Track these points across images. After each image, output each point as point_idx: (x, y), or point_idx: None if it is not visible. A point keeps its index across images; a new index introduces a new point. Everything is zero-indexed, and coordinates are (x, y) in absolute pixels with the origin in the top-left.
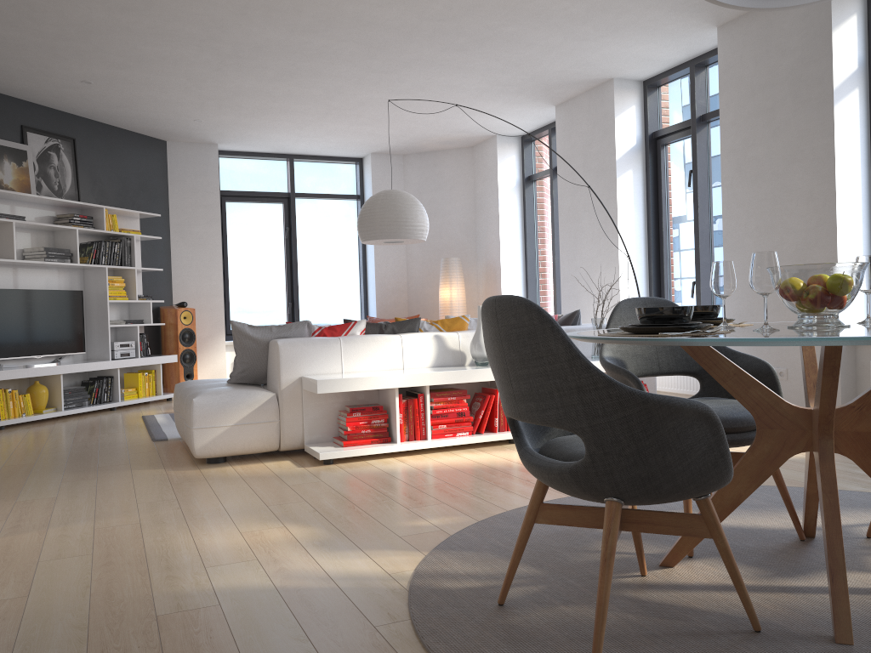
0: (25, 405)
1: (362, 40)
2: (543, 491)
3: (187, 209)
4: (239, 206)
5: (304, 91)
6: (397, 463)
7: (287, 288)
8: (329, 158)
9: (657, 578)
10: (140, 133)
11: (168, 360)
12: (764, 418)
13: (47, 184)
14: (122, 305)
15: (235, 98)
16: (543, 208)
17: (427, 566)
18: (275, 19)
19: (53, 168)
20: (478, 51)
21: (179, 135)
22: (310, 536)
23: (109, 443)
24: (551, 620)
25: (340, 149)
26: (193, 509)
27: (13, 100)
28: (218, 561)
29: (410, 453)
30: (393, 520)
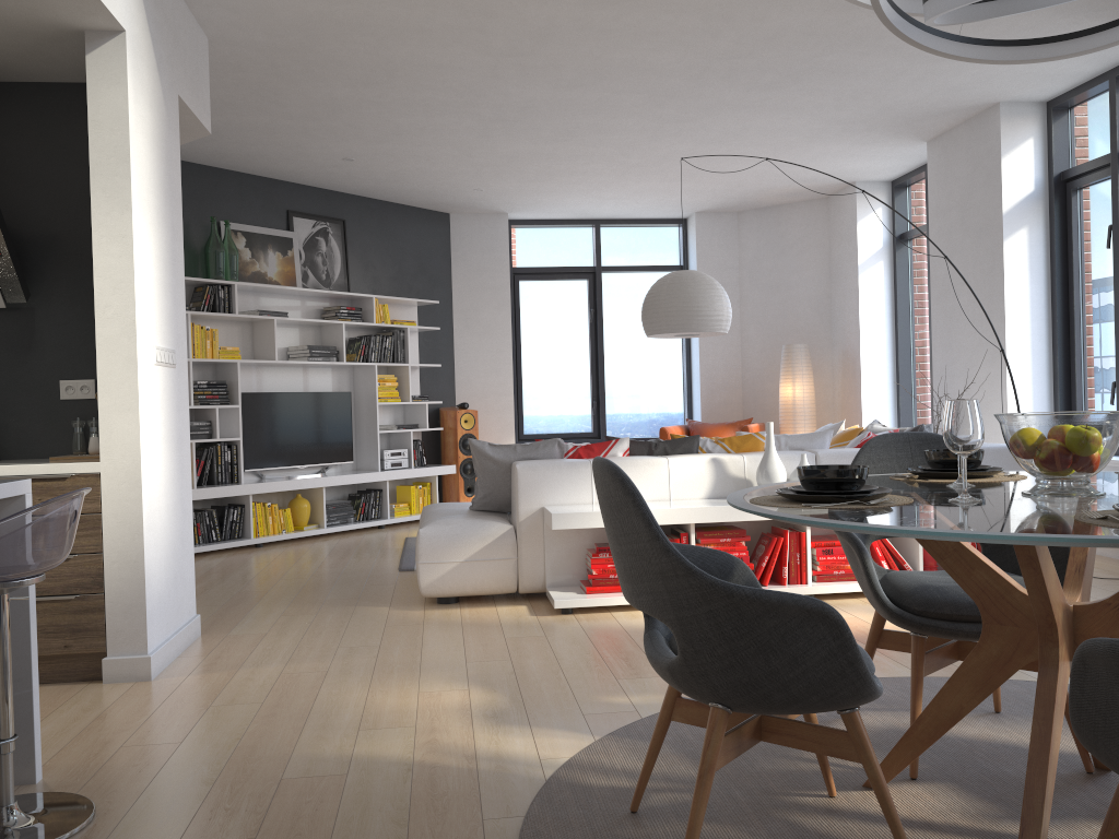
0: (285, 520)
1: (643, 89)
2: None
3: (472, 292)
4: (535, 285)
5: (591, 149)
6: None
7: (591, 384)
8: (644, 221)
9: (847, 802)
10: (419, 206)
11: (445, 471)
12: (991, 610)
13: (313, 273)
14: (397, 407)
15: (512, 163)
16: (920, 277)
17: (585, 755)
18: (532, 77)
19: (320, 255)
20: (795, 87)
21: (461, 206)
22: (487, 703)
23: (353, 570)
24: (677, 838)
25: (655, 210)
26: (388, 659)
27: (278, 183)
28: (375, 724)
29: None
30: (590, 693)
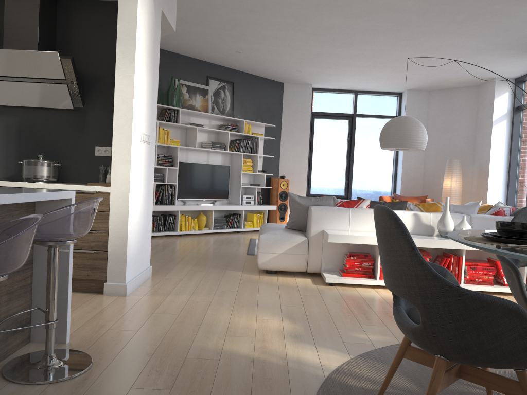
0: (194, 224)
1: (392, 20)
2: None
3: (291, 122)
4: (322, 121)
5: (359, 53)
6: (373, 293)
7: (345, 172)
8: (380, 92)
9: None
10: (269, 78)
11: (271, 208)
12: None
13: (217, 107)
14: (250, 175)
15: (318, 58)
16: (526, 129)
17: (346, 366)
18: (335, 11)
19: (220, 99)
20: (474, 23)
21: (290, 79)
22: (292, 329)
23: (224, 252)
24: None
25: (386, 87)
26: (241, 299)
27: (204, 62)
28: (234, 333)
29: (385, 287)
30: (346, 330)
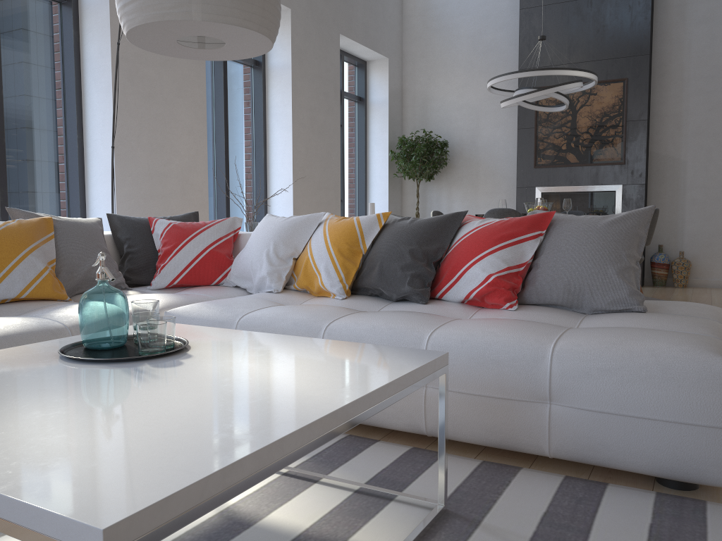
0: None
1: None
2: None
3: None
4: None
5: None
6: None
7: None
8: None
9: None
10: None
11: None
12: None
13: None
14: None
15: None
16: None
17: None
18: None
19: None
20: None
21: None
22: None
23: None
24: None
25: None
26: None
27: None
28: None
29: None
30: None
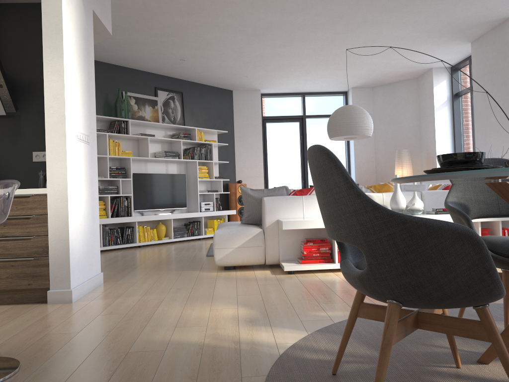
0: (153, 235)
1: (327, 13)
2: (362, 293)
3: (243, 128)
4: (273, 125)
5: (300, 51)
6: (332, 276)
7: (301, 172)
8: (326, 93)
9: (469, 371)
10: (218, 87)
11: (231, 212)
12: None
13: (167, 117)
14: (207, 182)
15: (262, 60)
16: (466, 114)
17: (303, 342)
18: (271, 7)
19: (170, 109)
20: (405, 10)
21: (238, 86)
22: (247, 315)
23: (184, 256)
24: None
25: (332, 86)
26: (196, 294)
27: (150, 74)
28: (185, 324)
29: None
30: (304, 310)
